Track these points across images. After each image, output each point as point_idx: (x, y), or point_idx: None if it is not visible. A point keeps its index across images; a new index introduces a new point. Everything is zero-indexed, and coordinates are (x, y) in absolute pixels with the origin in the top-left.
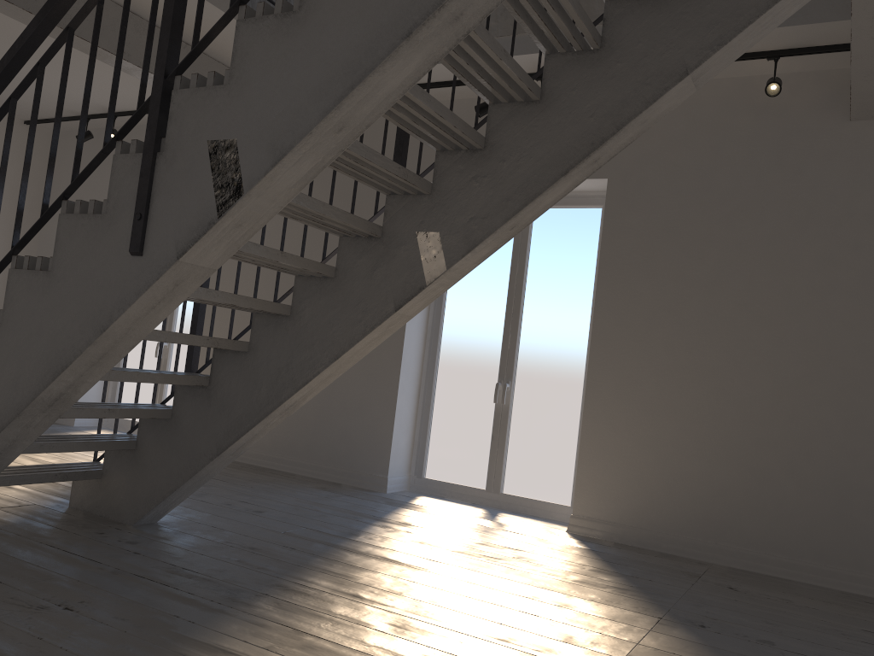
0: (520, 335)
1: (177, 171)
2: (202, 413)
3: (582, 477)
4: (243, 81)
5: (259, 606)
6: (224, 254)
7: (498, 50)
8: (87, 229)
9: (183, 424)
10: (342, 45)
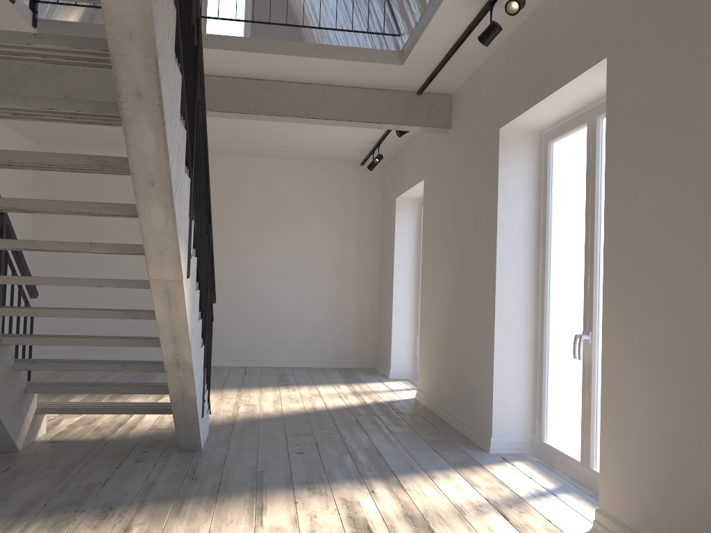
0: (597, 275)
1: None
2: None
3: (603, 458)
4: None
5: (51, 517)
6: None
7: (22, 38)
8: None
9: None
10: None
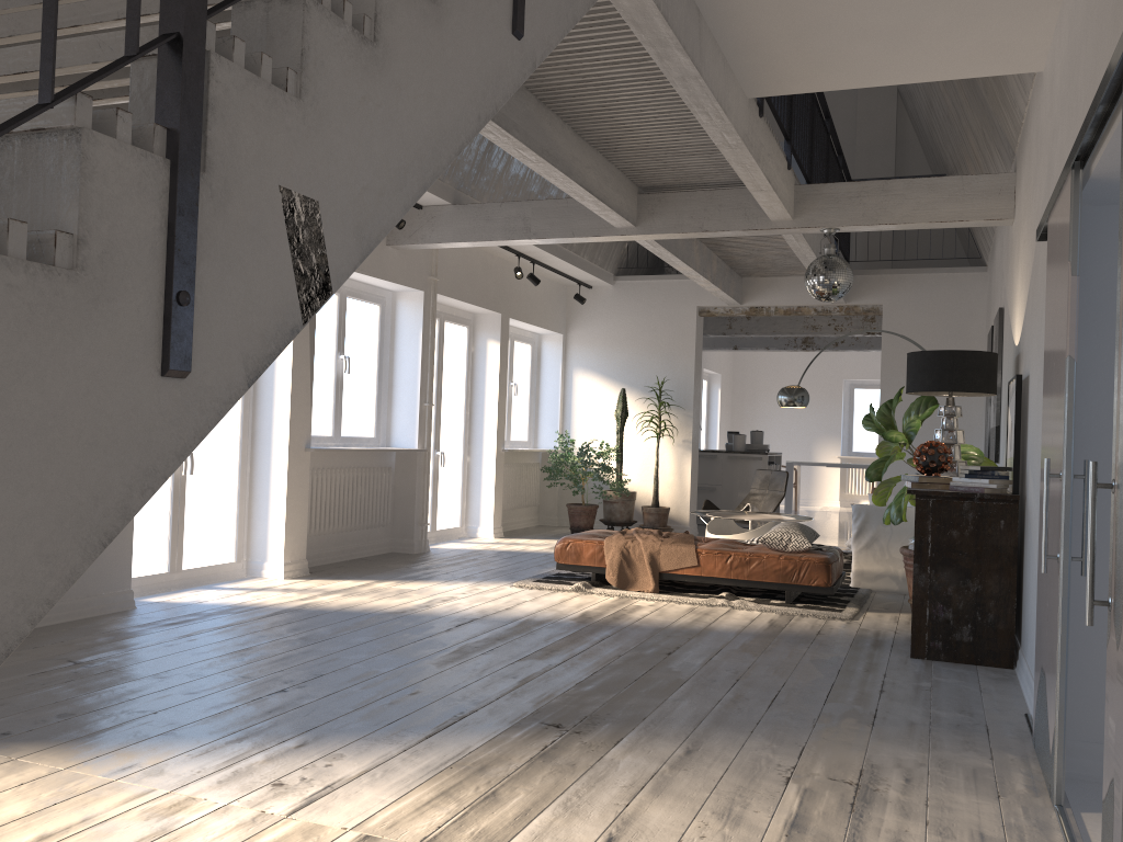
0: None
1: (237, 223)
2: None
3: None
4: (321, 109)
5: None
6: None
7: None
8: (28, 300)
9: None
10: (416, 129)
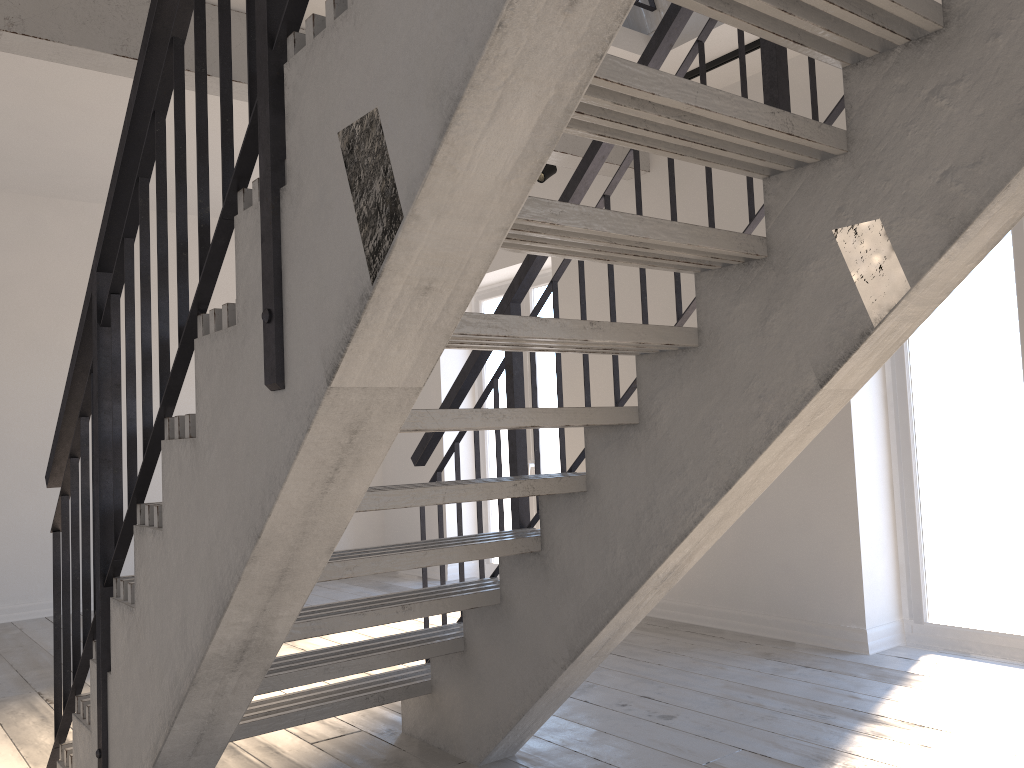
0: None
1: (307, 211)
2: (540, 594)
3: None
4: None
5: None
6: (424, 355)
7: None
8: (222, 356)
9: (518, 611)
10: None
